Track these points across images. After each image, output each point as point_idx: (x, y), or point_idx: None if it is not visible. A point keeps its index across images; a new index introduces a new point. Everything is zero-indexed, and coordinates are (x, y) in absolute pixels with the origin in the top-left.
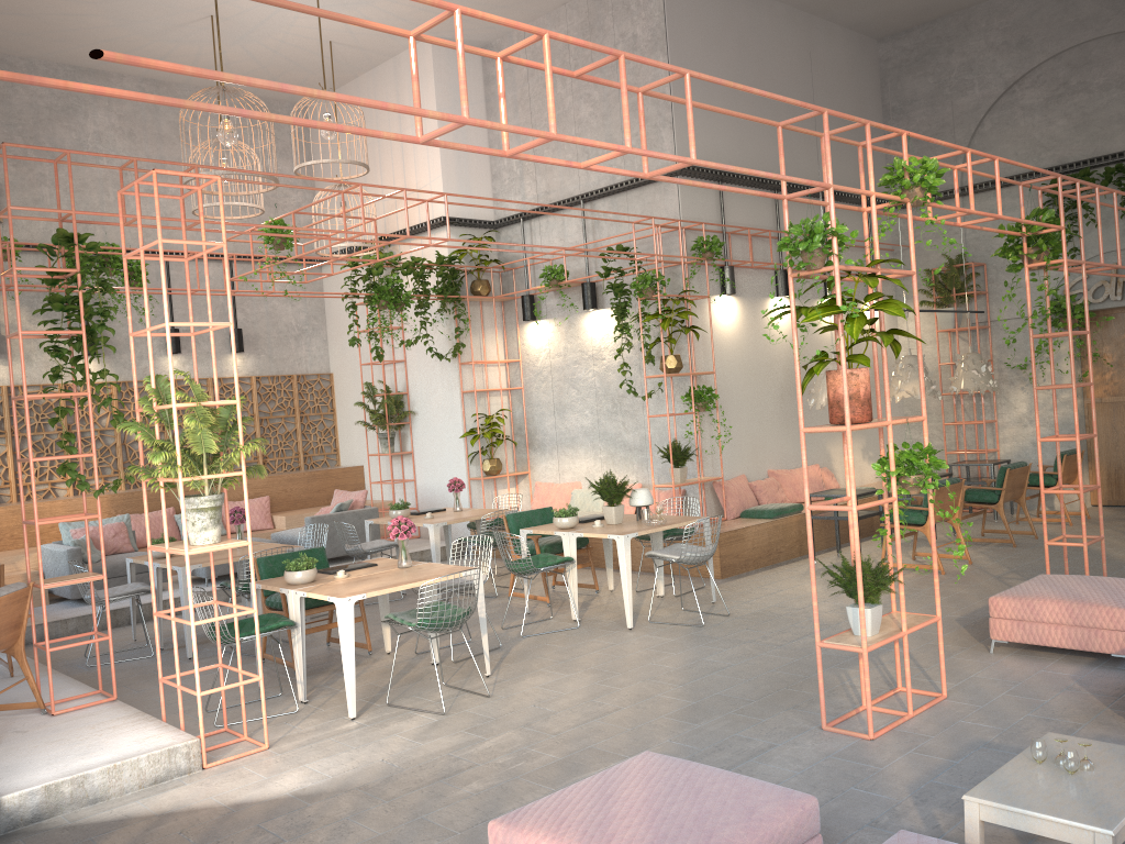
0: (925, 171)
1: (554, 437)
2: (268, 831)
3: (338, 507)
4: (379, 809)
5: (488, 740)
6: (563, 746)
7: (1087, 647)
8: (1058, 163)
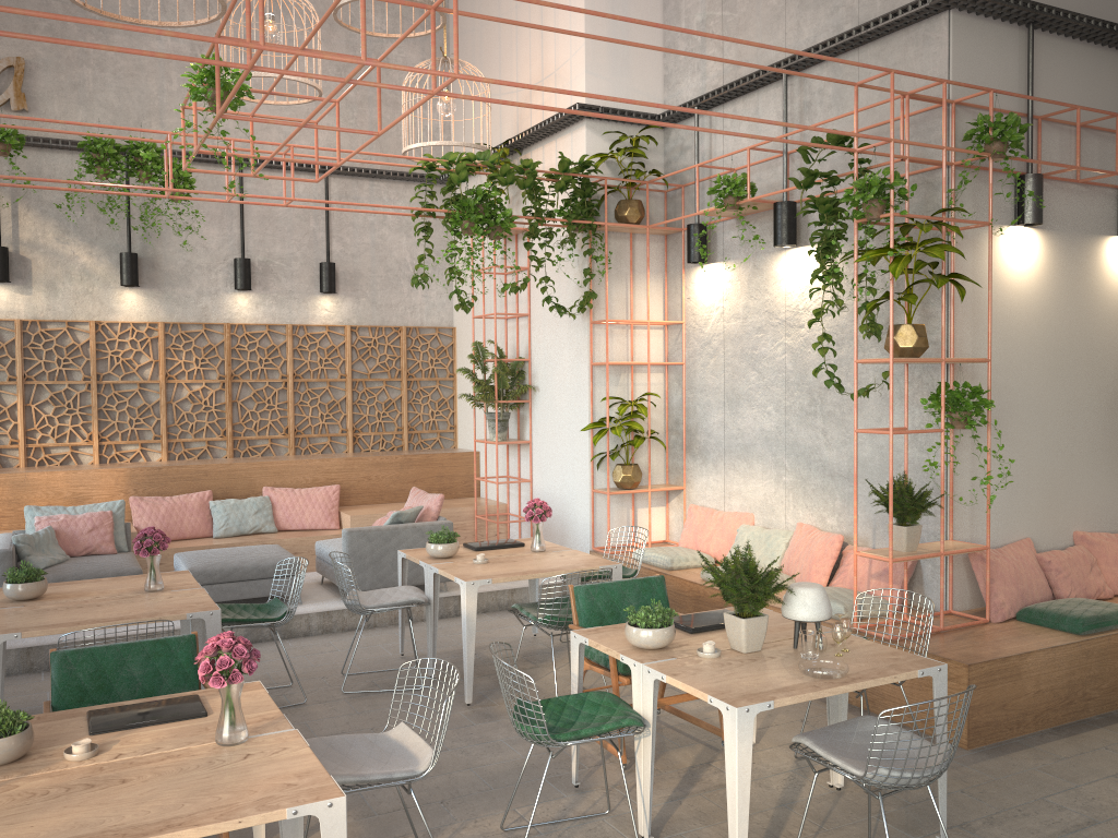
0: None
1: (721, 442)
2: None
3: (394, 517)
4: None
5: None
6: None
7: None
8: None
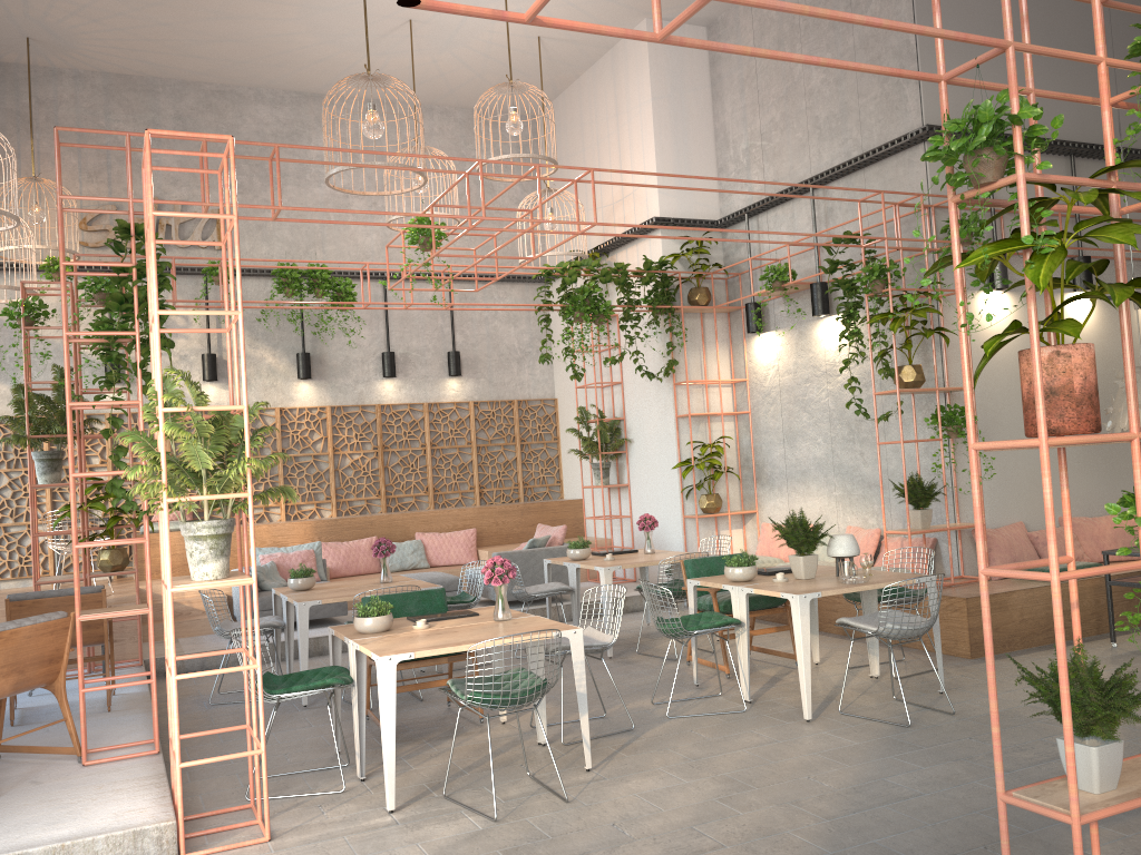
0: None
1: (783, 470)
2: None
3: (531, 543)
4: None
5: None
6: None
7: None
8: None
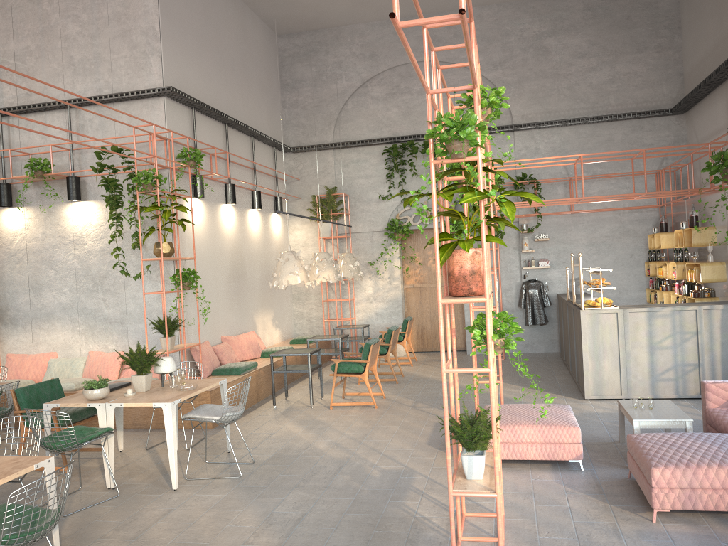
0: (495, 96)
1: (28, 313)
2: None
3: None
4: None
5: None
6: None
7: (553, 457)
8: (393, 135)
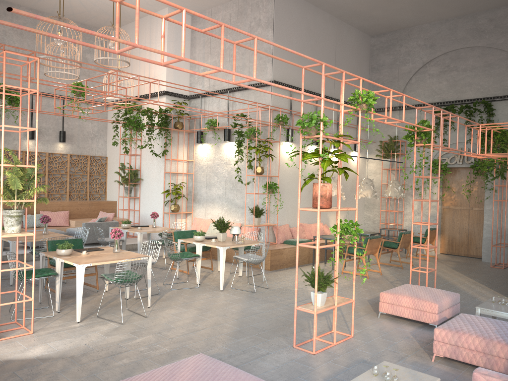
0: (368, 97)
1: (205, 198)
2: (17, 375)
3: (99, 219)
4: (75, 369)
5: (138, 338)
6: (172, 345)
7: (419, 319)
8: (441, 100)
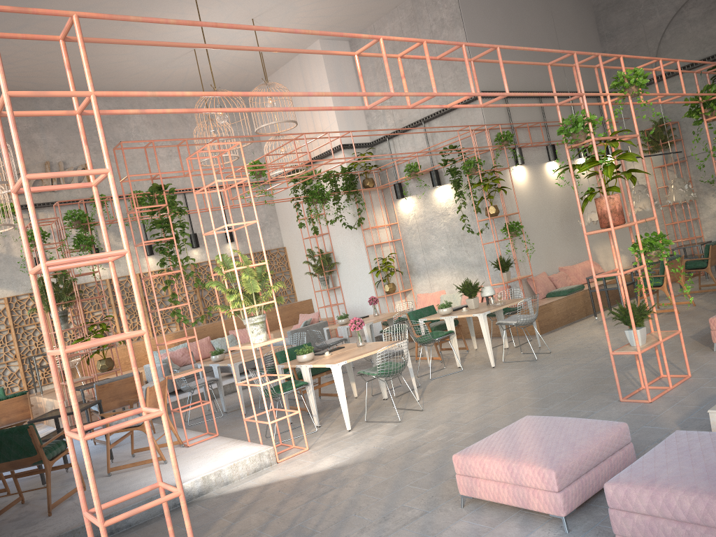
0: (636, 76)
1: (424, 266)
2: (325, 485)
3: (305, 323)
4: (381, 468)
5: (429, 430)
6: (472, 428)
7: None
8: None
